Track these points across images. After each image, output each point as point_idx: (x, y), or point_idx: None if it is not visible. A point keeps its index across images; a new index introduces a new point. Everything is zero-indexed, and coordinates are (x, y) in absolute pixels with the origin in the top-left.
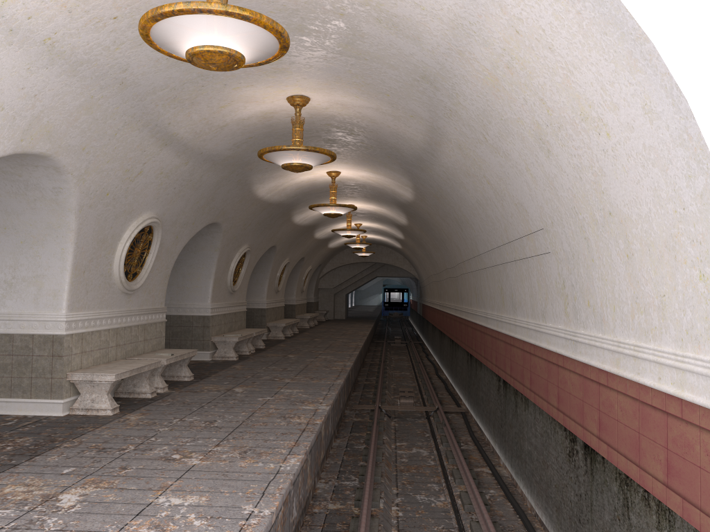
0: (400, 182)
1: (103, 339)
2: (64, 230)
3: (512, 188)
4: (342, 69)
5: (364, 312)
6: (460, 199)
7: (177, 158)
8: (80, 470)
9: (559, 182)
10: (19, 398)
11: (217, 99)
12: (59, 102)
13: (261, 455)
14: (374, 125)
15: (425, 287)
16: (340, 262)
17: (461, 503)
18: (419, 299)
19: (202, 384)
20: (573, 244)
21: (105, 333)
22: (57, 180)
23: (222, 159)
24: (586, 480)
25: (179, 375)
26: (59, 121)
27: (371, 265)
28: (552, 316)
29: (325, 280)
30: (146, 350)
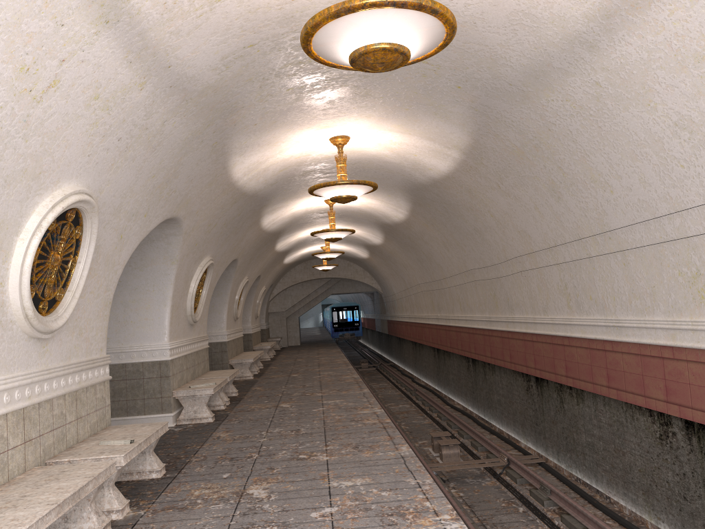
0: (444, 143)
1: None
2: None
3: None
4: None
5: (312, 335)
6: (604, 135)
7: (127, 69)
8: None
9: None
10: None
11: None
12: None
13: None
14: (483, 2)
15: (396, 300)
16: (293, 281)
17: None
18: (381, 315)
19: (186, 485)
20: None
21: None
22: None
23: (198, 92)
24: None
25: (141, 469)
26: None
27: (327, 282)
28: None
29: (276, 303)
30: (81, 437)
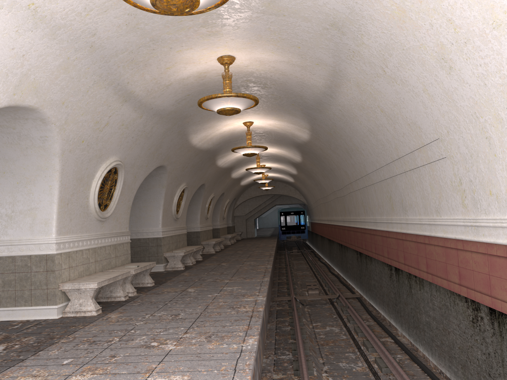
0: (299, 126)
1: (85, 257)
2: (50, 171)
3: (406, 111)
4: (263, 28)
5: (267, 232)
6: (352, 131)
7: (134, 113)
8: (77, 360)
9: (459, 94)
10: (22, 306)
11: (164, 61)
12: (43, 62)
13: (223, 338)
14: (284, 77)
15: (313, 209)
16: (249, 196)
17: (377, 367)
18: (308, 219)
19: (161, 288)
20: (471, 146)
21: (86, 252)
22: (44, 130)
23: (167, 114)
24: (494, 341)
25: (143, 282)
26: (43, 79)
27: (272, 196)
28: (447, 210)
29: (239, 210)
30: (117, 265)
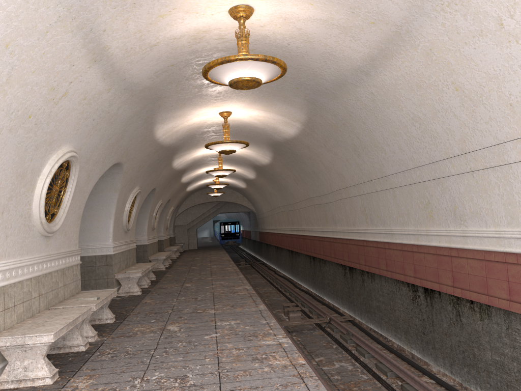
0: (291, 118)
1: (26, 290)
2: None
3: (516, 85)
4: None
5: (205, 242)
6: (379, 121)
7: (102, 82)
8: None
9: None
10: None
11: (160, 3)
12: None
13: None
14: (306, 46)
15: (265, 217)
16: (192, 203)
17: None
18: (255, 228)
19: (129, 326)
20: None
21: (27, 283)
22: None
23: (139, 90)
24: None
25: (100, 317)
26: None
27: (217, 204)
28: None
29: (180, 219)
30: (66, 296)
